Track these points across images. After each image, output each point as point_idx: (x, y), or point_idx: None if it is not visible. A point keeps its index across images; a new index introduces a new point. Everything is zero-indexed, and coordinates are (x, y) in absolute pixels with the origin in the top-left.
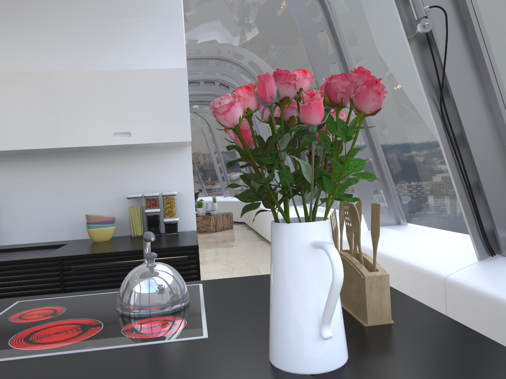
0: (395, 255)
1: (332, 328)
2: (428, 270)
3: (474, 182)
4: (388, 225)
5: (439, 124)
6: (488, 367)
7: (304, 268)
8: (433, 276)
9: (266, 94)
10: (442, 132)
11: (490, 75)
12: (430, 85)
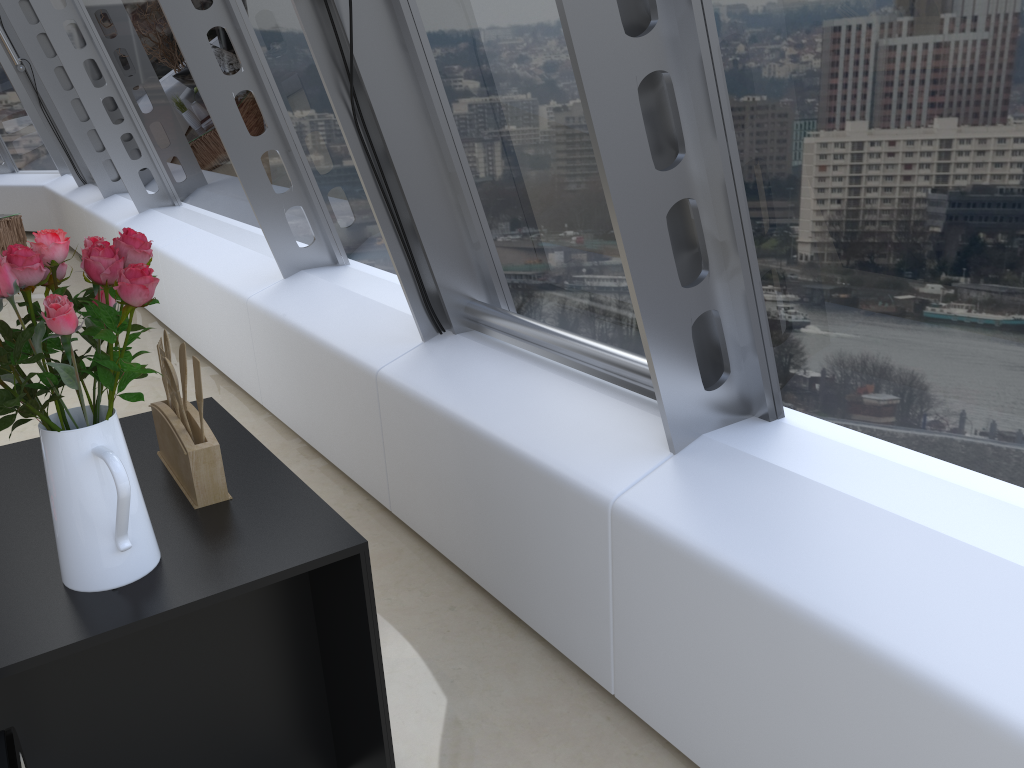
0: (317, 332)
1: (132, 536)
2: (357, 359)
3: (412, 227)
4: (318, 267)
5: (353, 139)
6: (305, 543)
7: (87, 479)
8: (363, 369)
9: (0, 287)
10: (359, 152)
11: (422, 65)
12: (335, 74)
